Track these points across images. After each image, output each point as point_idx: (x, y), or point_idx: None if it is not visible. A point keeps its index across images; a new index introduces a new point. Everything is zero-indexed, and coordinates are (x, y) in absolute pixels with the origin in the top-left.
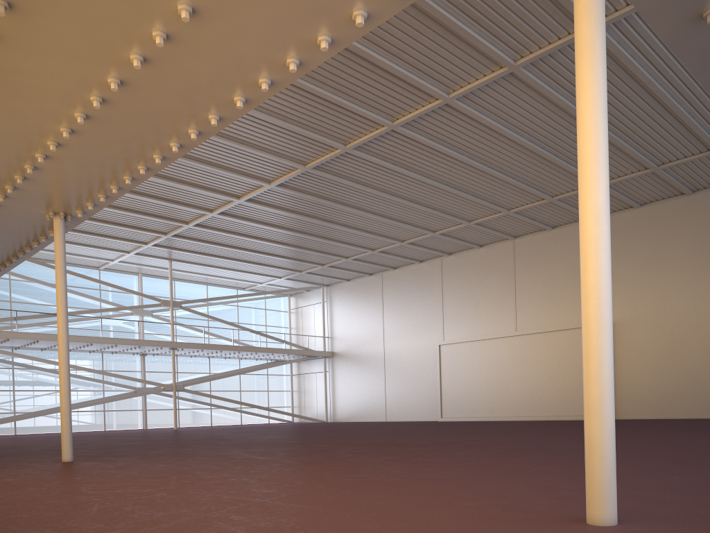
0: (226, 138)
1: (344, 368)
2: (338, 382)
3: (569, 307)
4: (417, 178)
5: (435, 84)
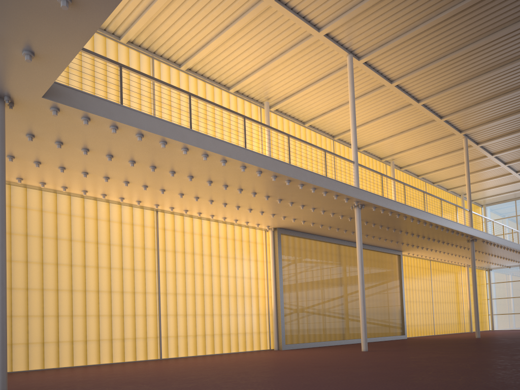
0: None
1: None
2: None
3: None
4: None
5: None
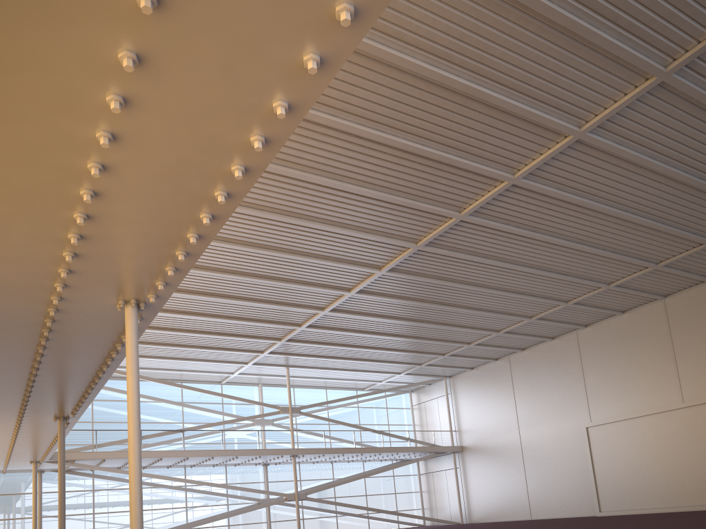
0: (330, 224)
1: (476, 463)
2: (470, 479)
3: None
4: (544, 239)
5: (562, 117)
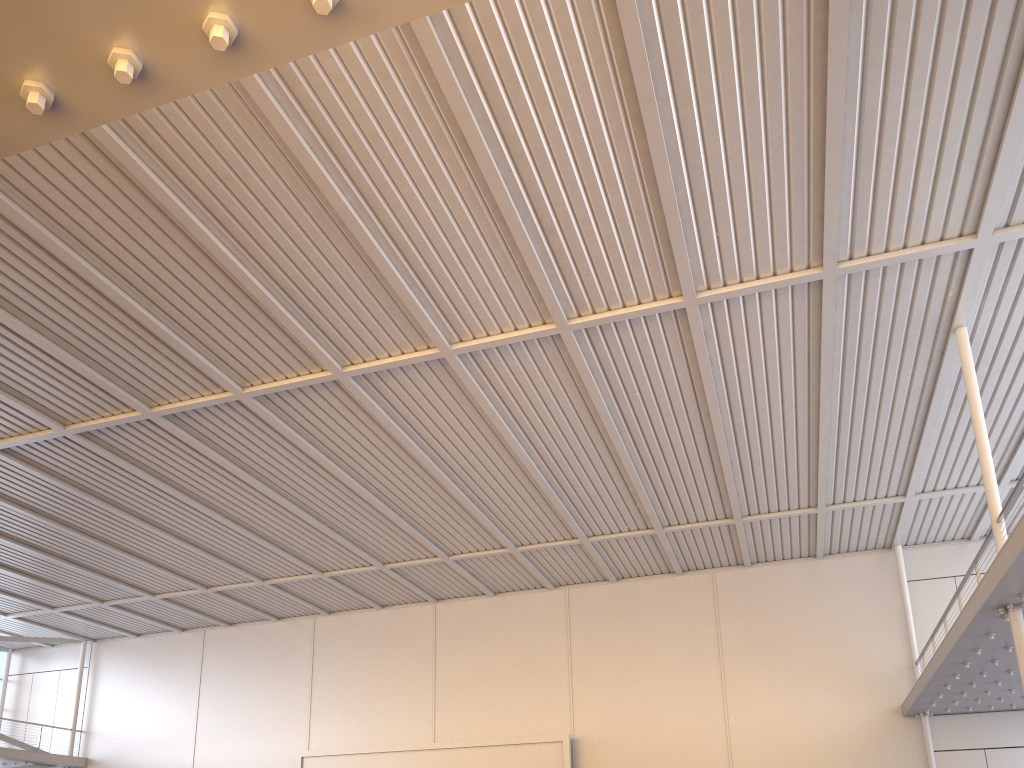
0: (10, 313)
1: None
2: None
3: (518, 710)
4: (339, 474)
5: (438, 320)
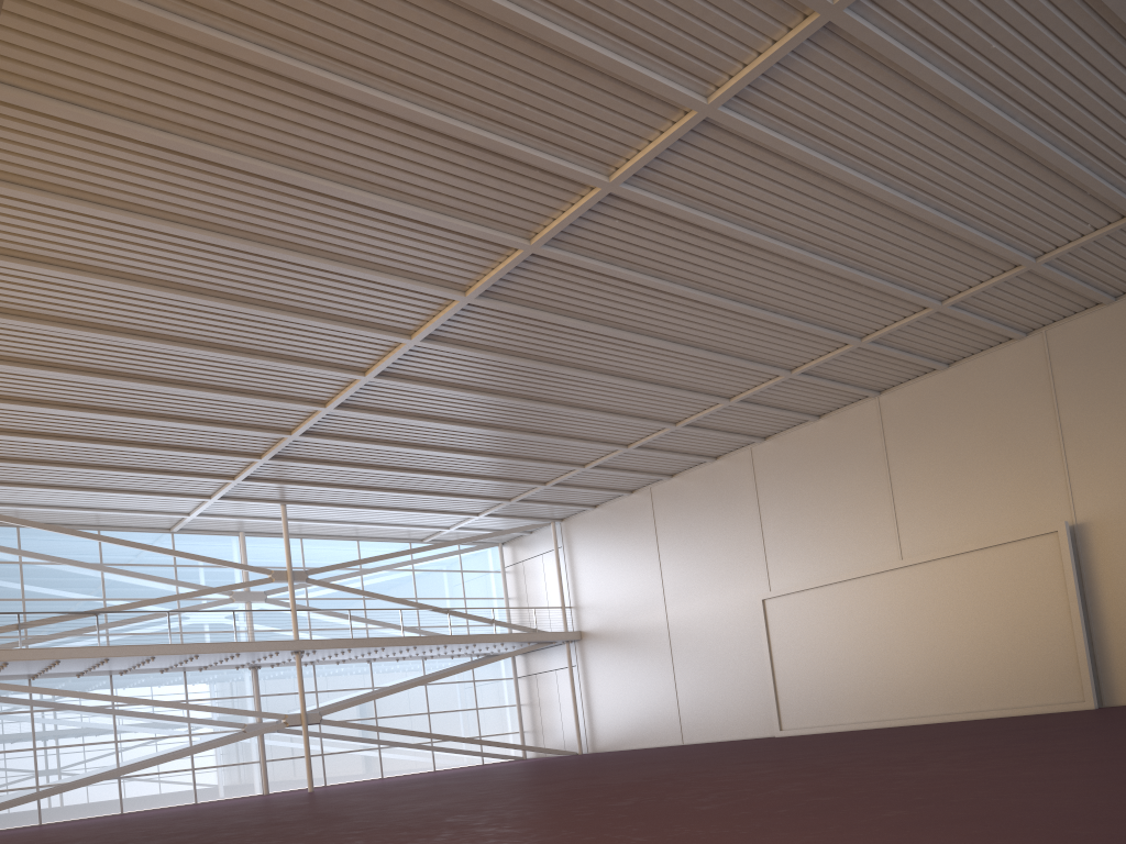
0: (305, 253)
1: (602, 658)
2: (593, 683)
3: (998, 503)
4: (677, 291)
5: (675, 77)
